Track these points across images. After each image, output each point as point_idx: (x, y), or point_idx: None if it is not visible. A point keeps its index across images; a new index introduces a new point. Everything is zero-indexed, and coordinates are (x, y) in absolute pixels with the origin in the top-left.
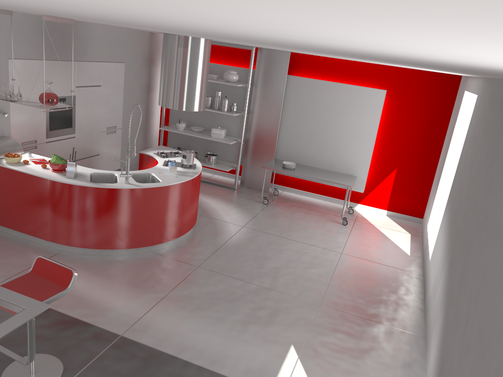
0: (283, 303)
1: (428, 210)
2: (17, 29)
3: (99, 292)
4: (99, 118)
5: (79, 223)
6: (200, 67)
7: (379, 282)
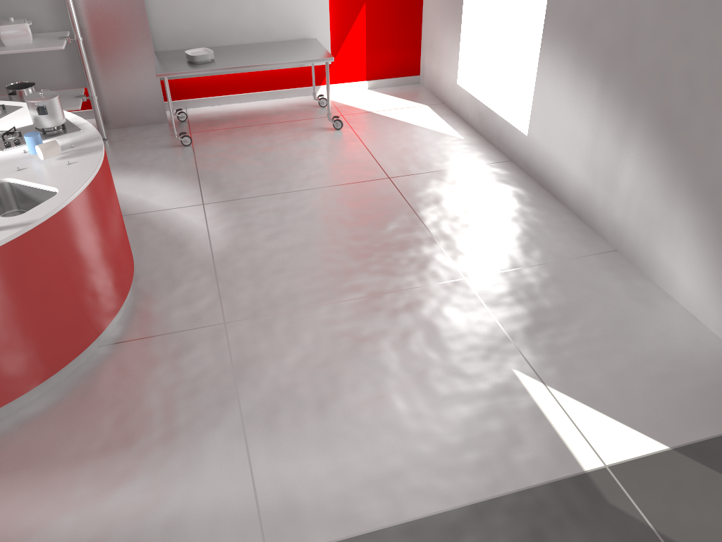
0: (421, 308)
1: (437, 59)
2: None
3: (110, 501)
4: None
5: None
6: None
7: (481, 198)
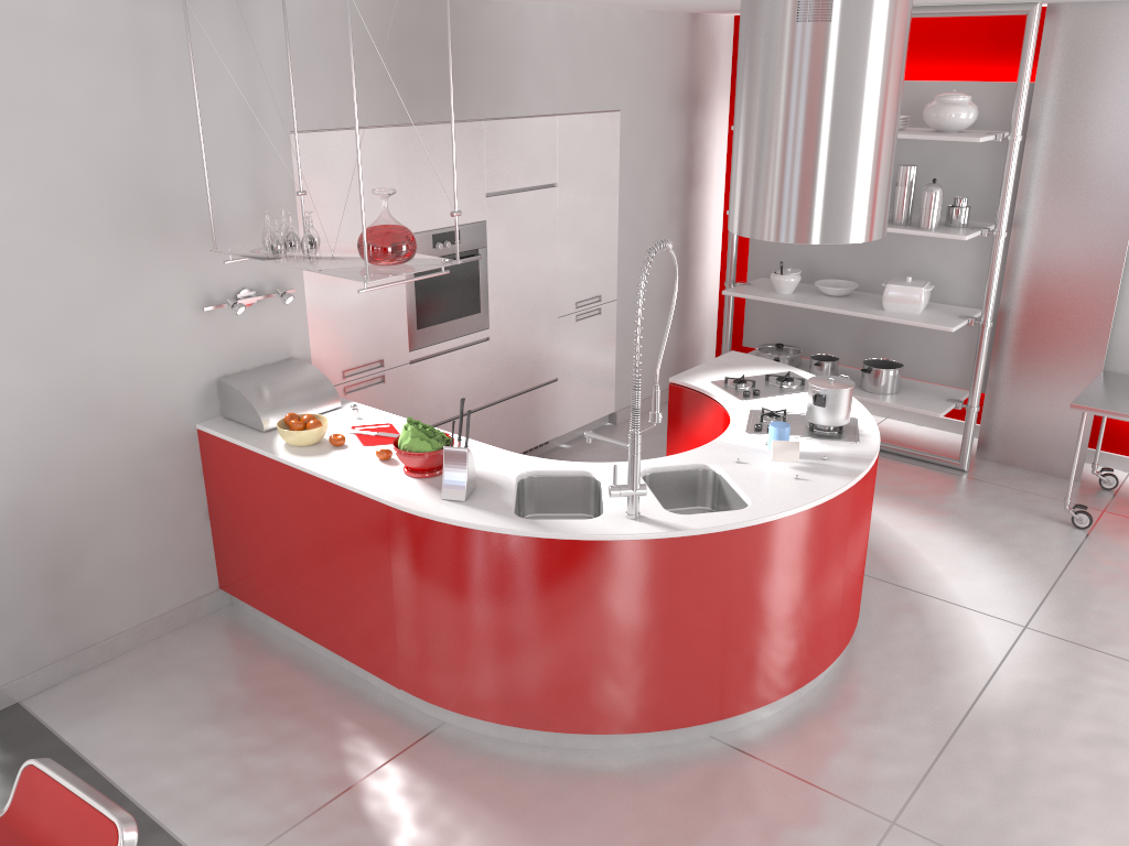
0: None
1: None
2: (311, 41)
3: None
4: (555, 278)
5: (485, 647)
6: (876, 83)
7: None
